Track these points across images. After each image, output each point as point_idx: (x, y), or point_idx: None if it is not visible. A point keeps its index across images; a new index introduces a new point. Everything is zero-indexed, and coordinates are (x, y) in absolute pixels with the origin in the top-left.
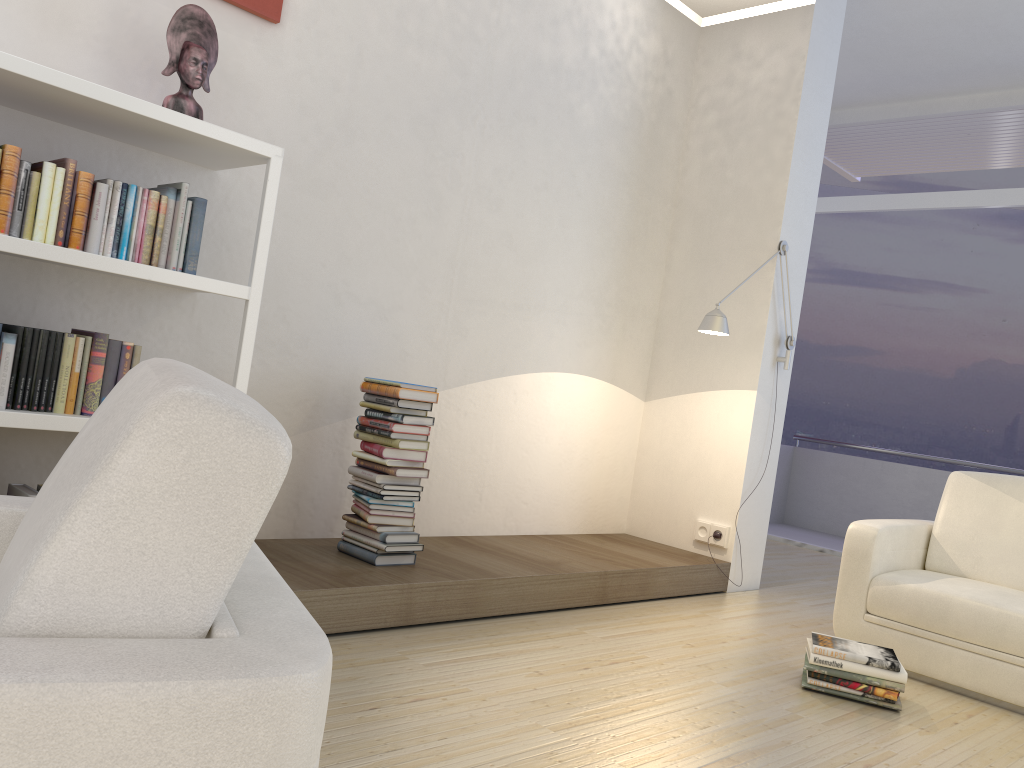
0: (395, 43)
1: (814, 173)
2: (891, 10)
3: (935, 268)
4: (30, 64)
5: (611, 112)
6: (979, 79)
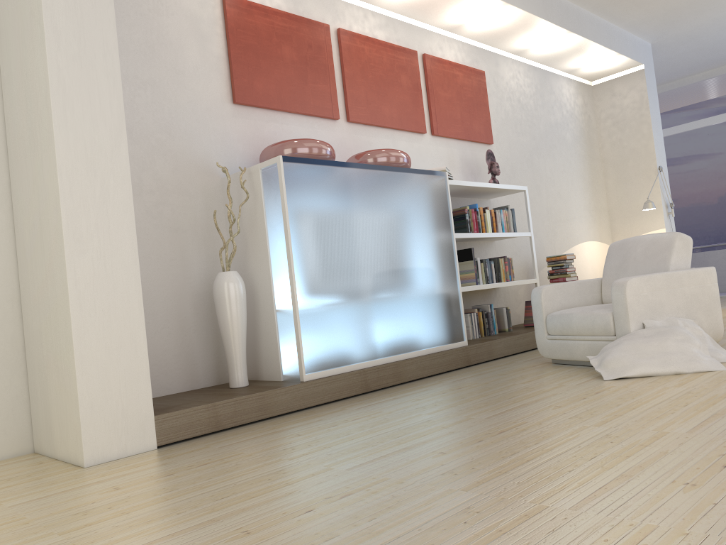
0: (516, 136)
1: (660, 134)
2: (666, 54)
3: (691, 148)
4: (483, 183)
5: (574, 133)
6: (706, 66)
